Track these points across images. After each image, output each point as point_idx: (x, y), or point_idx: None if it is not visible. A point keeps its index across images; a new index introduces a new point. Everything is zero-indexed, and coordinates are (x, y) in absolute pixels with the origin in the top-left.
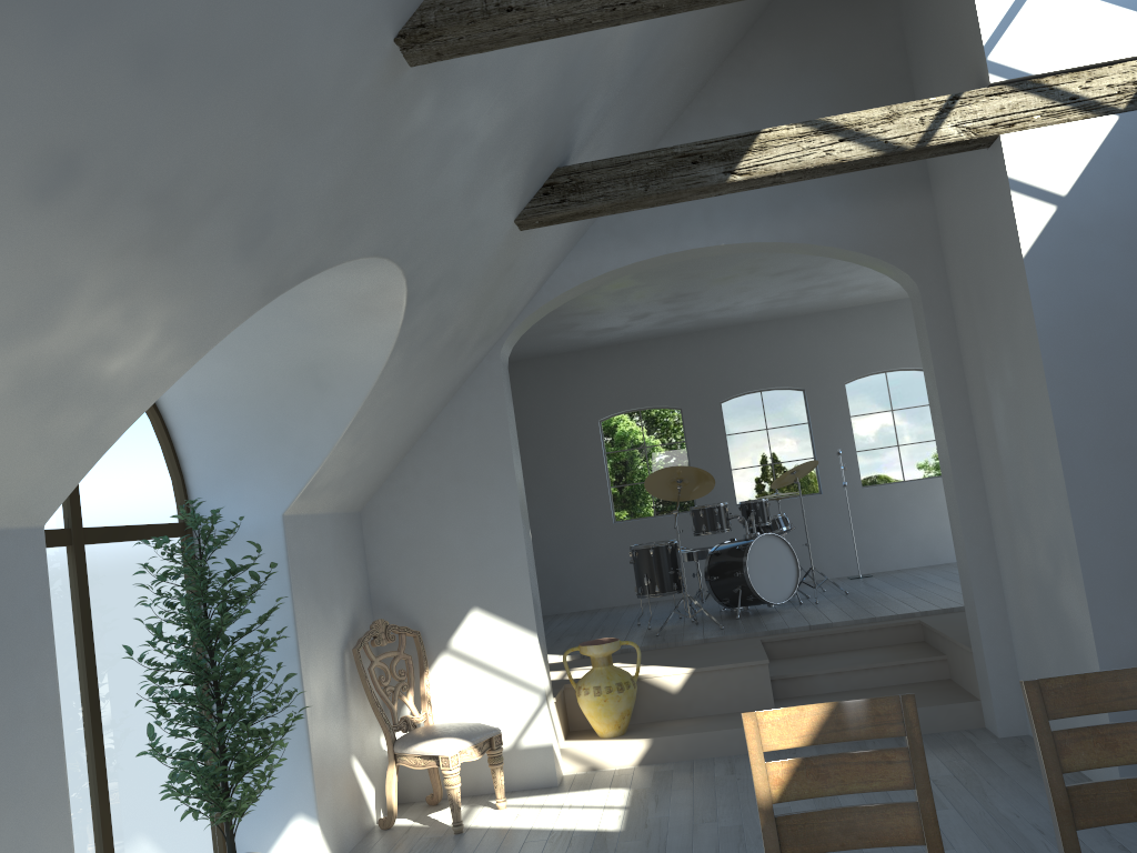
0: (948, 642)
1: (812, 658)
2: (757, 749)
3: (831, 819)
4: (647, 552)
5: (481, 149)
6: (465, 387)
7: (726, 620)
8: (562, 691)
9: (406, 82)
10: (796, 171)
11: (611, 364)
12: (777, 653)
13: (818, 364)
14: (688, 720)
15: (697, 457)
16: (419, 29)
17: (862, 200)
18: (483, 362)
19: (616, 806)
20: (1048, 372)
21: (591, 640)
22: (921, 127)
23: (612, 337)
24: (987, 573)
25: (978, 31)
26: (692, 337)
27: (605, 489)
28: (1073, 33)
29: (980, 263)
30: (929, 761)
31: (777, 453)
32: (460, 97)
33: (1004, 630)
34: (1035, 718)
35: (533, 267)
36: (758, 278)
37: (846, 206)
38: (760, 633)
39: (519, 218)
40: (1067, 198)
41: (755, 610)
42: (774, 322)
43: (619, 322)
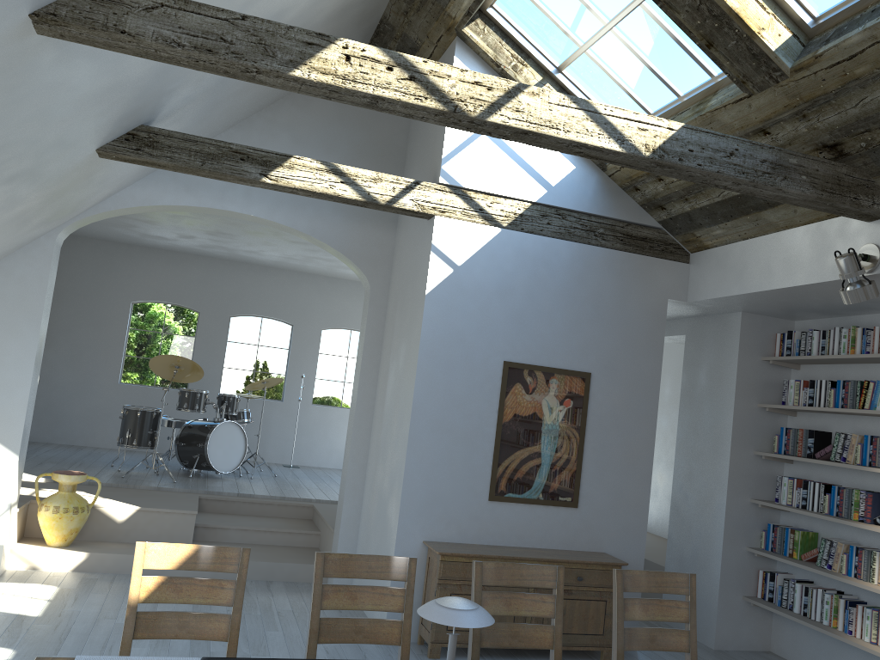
0: (324, 523)
1: (232, 516)
2: (140, 566)
3: (174, 618)
4: (136, 413)
5: (81, 98)
6: (19, 252)
7: (181, 476)
8: (27, 504)
9: (31, 42)
10: (308, 191)
11: (155, 263)
12: (209, 508)
13: (308, 311)
14: (124, 544)
15: (201, 351)
16: (51, 16)
17: (353, 219)
18: (41, 238)
19: (42, 598)
20: (419, 368)
21: (68, 469)
22: (392, 192)
23: (162, 243)
24: (357, 483)
25: (442, 148)
26: (224, 262)
27: (120, 355)
28: (492, 172)
29: (407, 287)
30: (282, 599)
31: (261, 365)
32: (73, 62)
33: (356, 522)
34: (316, 574)
35: (104, 183)
36: (280, 240)
37: (342, 219)
38: (201, 491)
39: (100, 149)
40: (460, 267)
41: (206, 474)
42: (286, 272)
43: (169, 235)
